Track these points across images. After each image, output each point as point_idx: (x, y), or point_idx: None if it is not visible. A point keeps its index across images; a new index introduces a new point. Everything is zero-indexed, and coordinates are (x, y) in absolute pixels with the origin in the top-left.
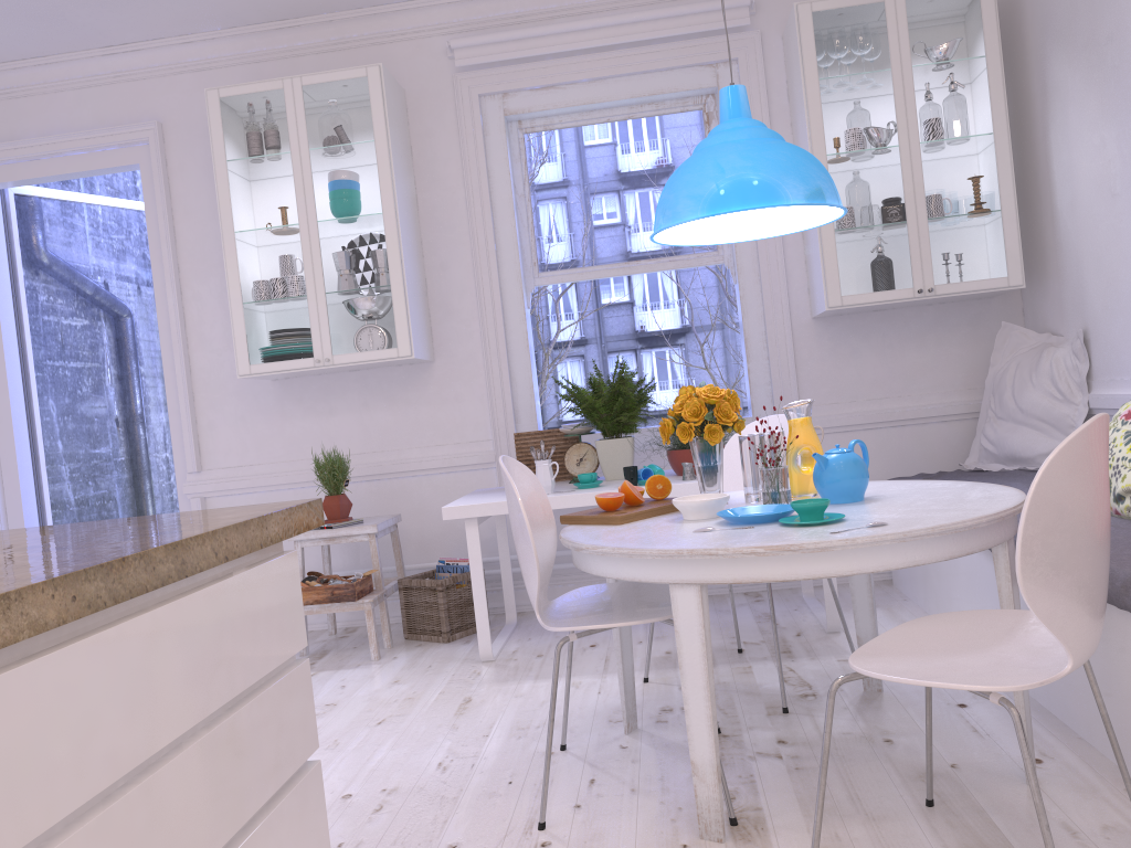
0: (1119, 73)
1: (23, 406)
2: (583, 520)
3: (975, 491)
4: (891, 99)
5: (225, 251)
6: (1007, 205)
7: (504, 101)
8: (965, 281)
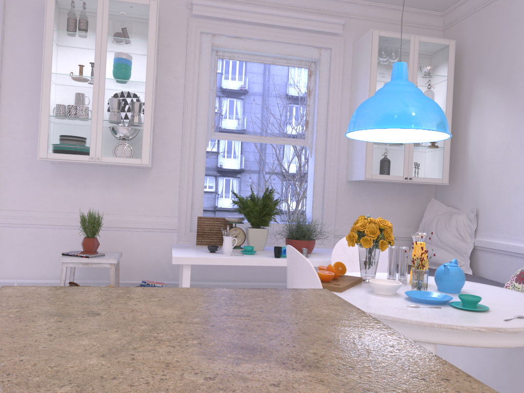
0: (523, 99)
1: None
2: None
3: (514, 294)
4: None
5: (43, 82)
6: (447, 146)
7: (212, 38)
8: (425, 177)
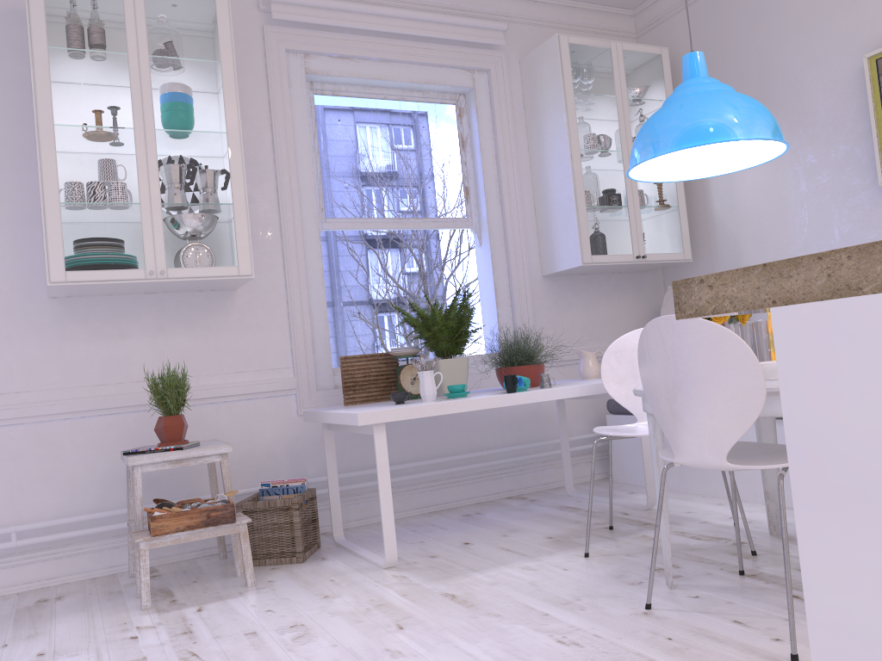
0: (793, 117)
1: None
2: None
3: None
4: (616, 117)
5: (41, 142)
6: (682, 204)
7: (306, 60)
8: (661, 252)
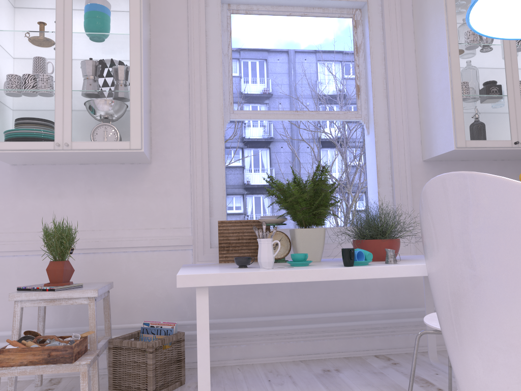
0: None
1: None
2: None
3: None
4: None
5: None
6: None
7: None
8: None
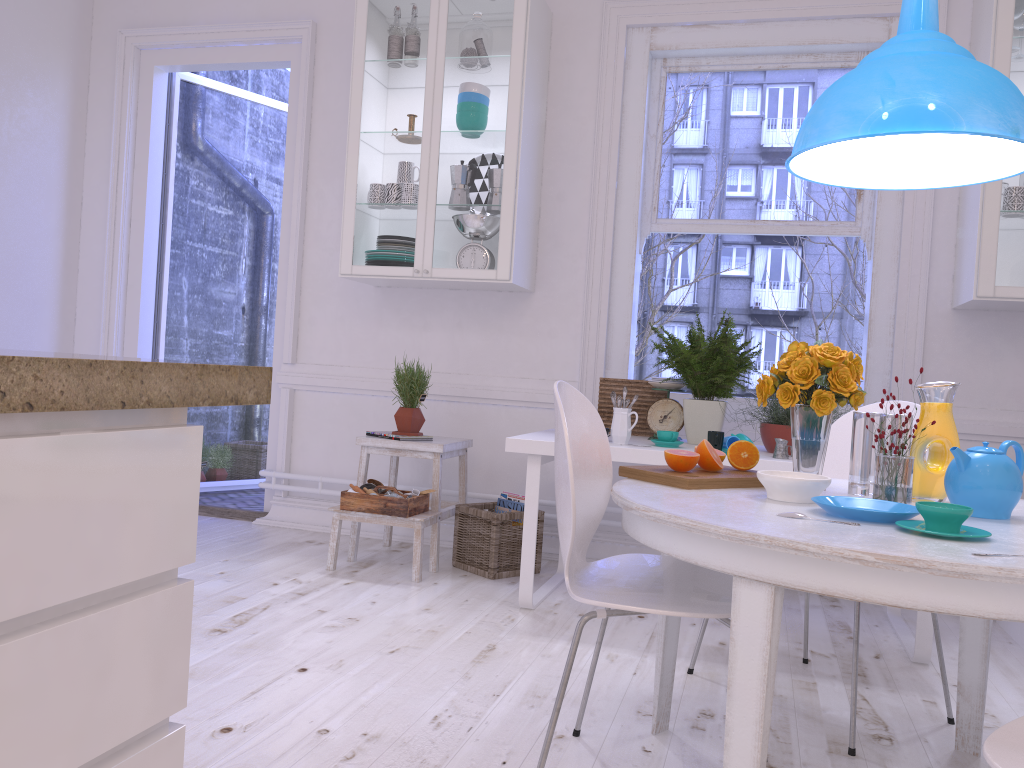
0: None
1: (154, 277)
2: (645, 476)
3: None
4: None
5: (348, 149)
6: None
7: (652, 35)
8: None
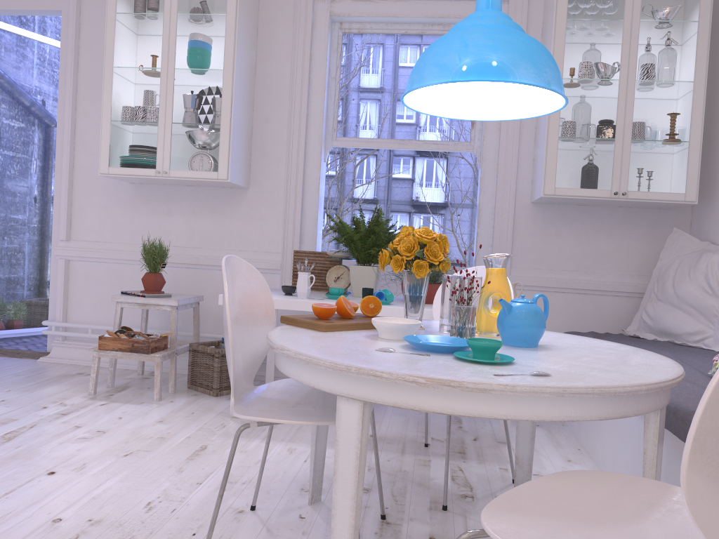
0: None
1: None
2: (297, 323)
3: (637, 357)
4: (620, 43)
5: (104, 79)
6: (695, 139)
7: (331, 5)
8: (652, 191)
